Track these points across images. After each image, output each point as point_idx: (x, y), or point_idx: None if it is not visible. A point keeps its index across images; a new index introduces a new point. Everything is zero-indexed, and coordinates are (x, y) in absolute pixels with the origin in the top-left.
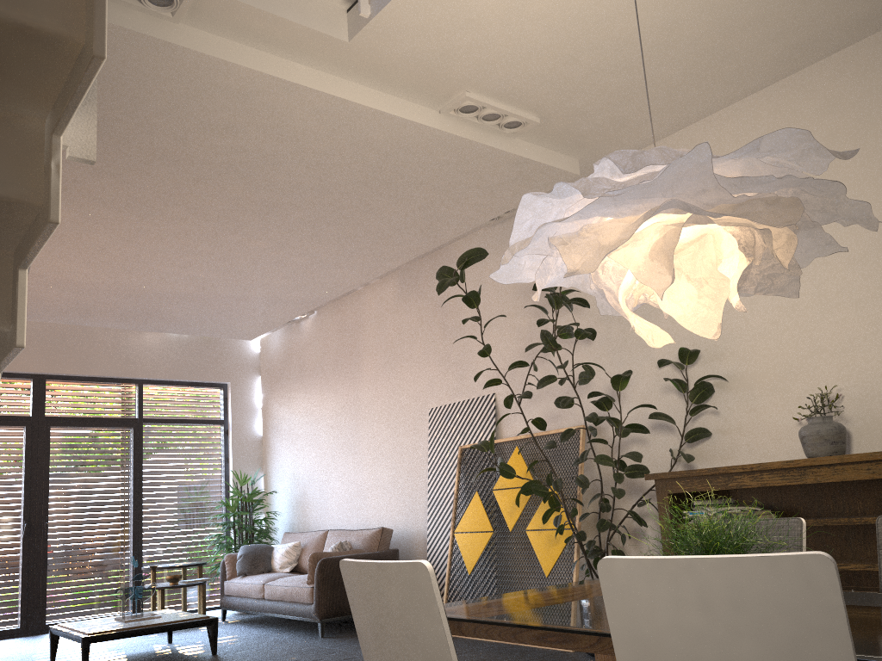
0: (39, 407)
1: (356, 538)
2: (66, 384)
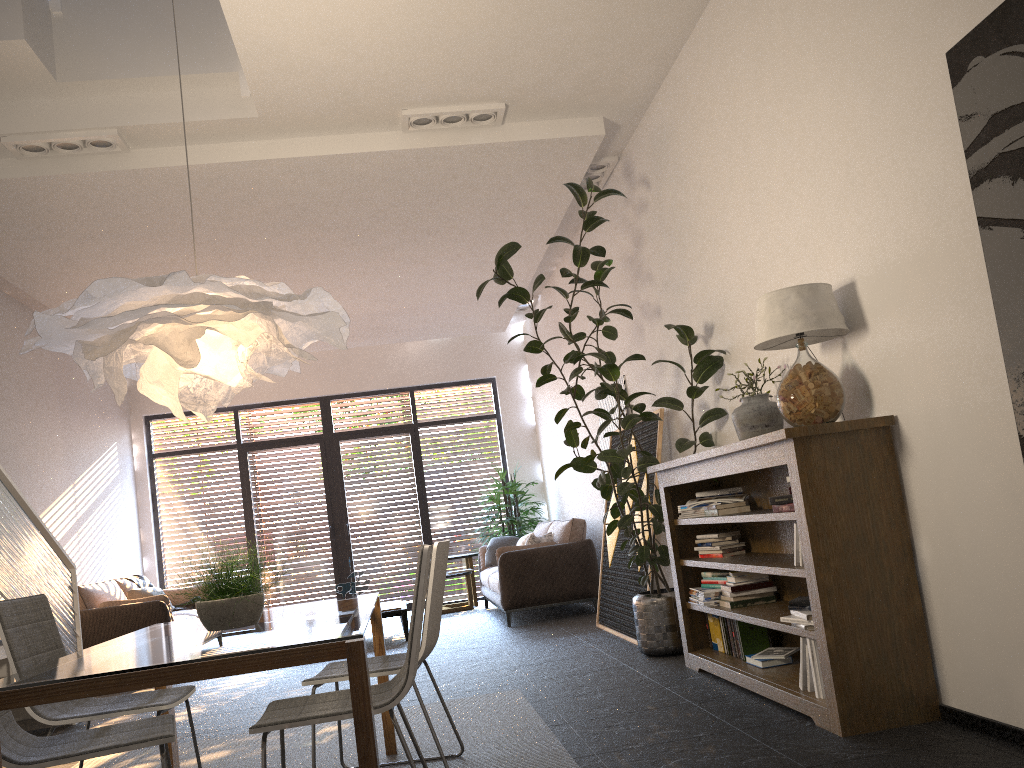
0: (327, 425)
1: (556, 529)
2: (348, 401)
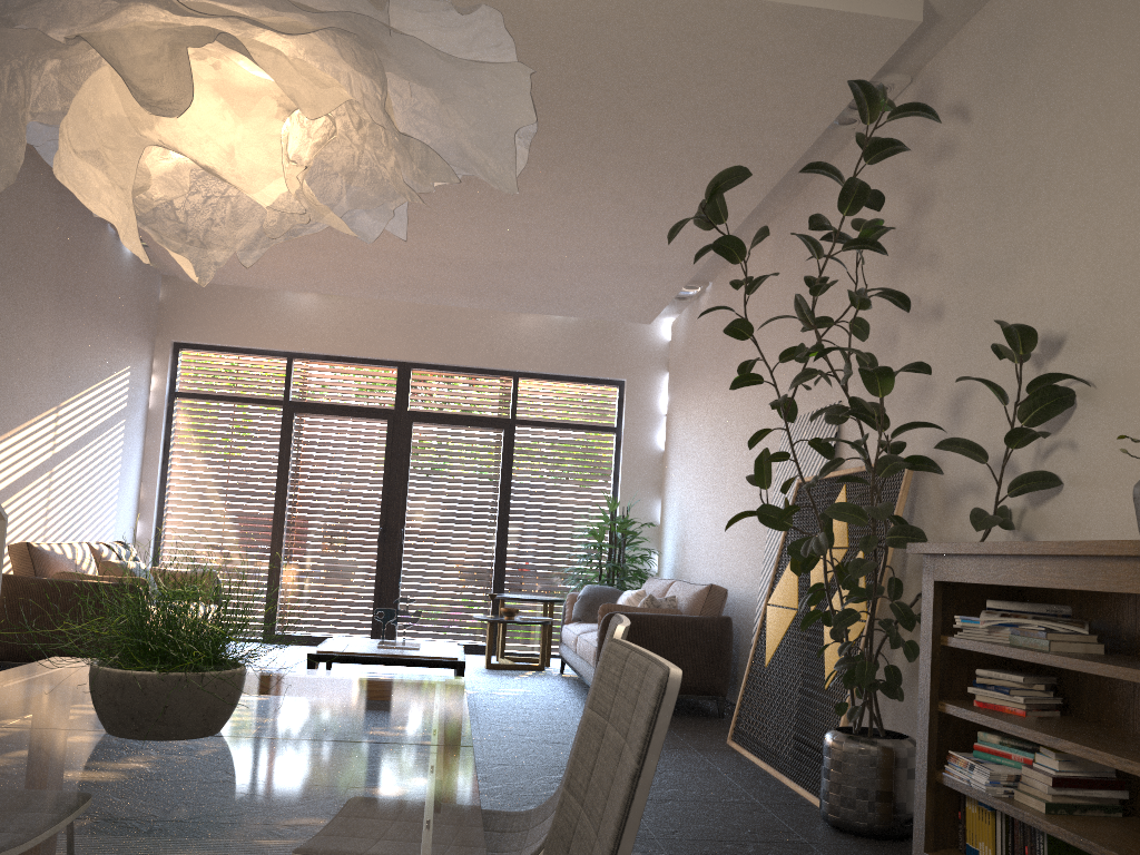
0: (402, 399)
1: (683, 594)
2: (434, 374)
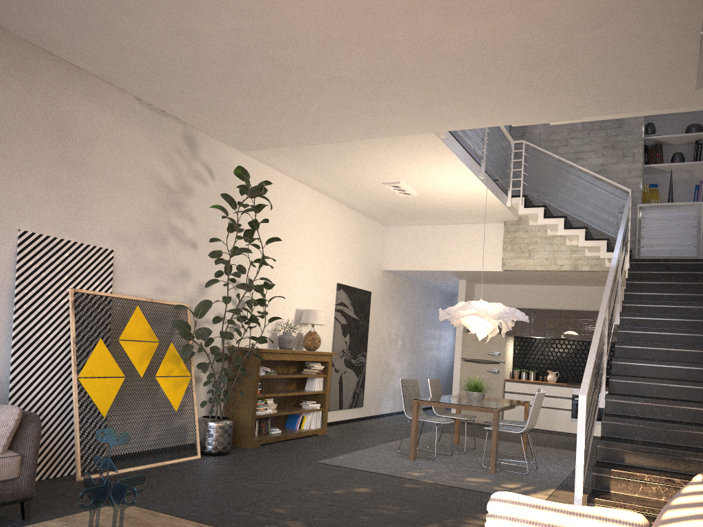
0: None
1: None
2: None
